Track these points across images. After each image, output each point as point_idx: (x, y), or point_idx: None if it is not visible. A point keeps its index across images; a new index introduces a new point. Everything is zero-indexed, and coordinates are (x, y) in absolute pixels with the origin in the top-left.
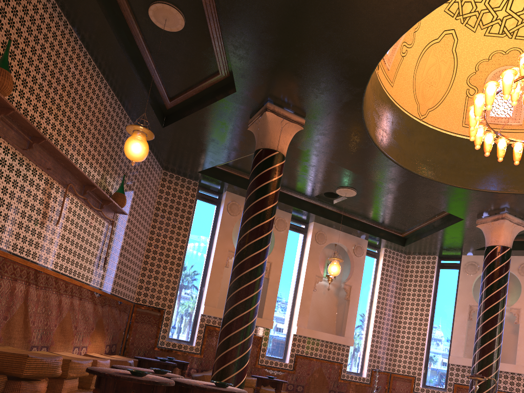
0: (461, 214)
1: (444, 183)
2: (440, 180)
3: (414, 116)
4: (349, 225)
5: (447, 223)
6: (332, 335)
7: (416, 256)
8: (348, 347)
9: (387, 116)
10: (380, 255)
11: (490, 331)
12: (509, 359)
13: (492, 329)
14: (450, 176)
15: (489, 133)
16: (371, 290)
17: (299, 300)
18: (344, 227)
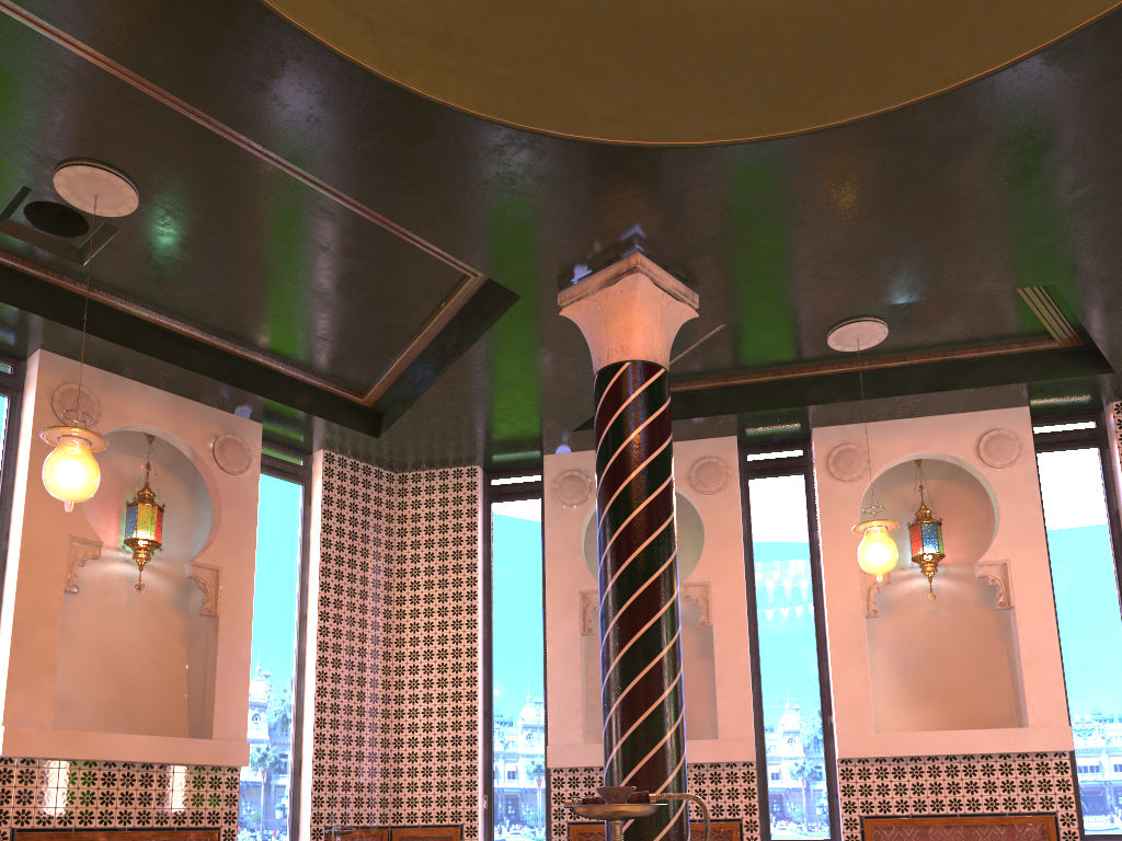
0: (509, 272)
1: (421, 94)
2: (402, 78)
3: None
4: (177, 360)
5: (479, 327)
6: (163, 741)
7: (423, 473)
8: (235, 771)
9: None
10: (316, 472)
11: (646, 635)
12: (700, 730)
13: (649, 627)
14: (436, 70)
15: None
16: (297, 582)
17: (9, 630)
18: (160, 371)
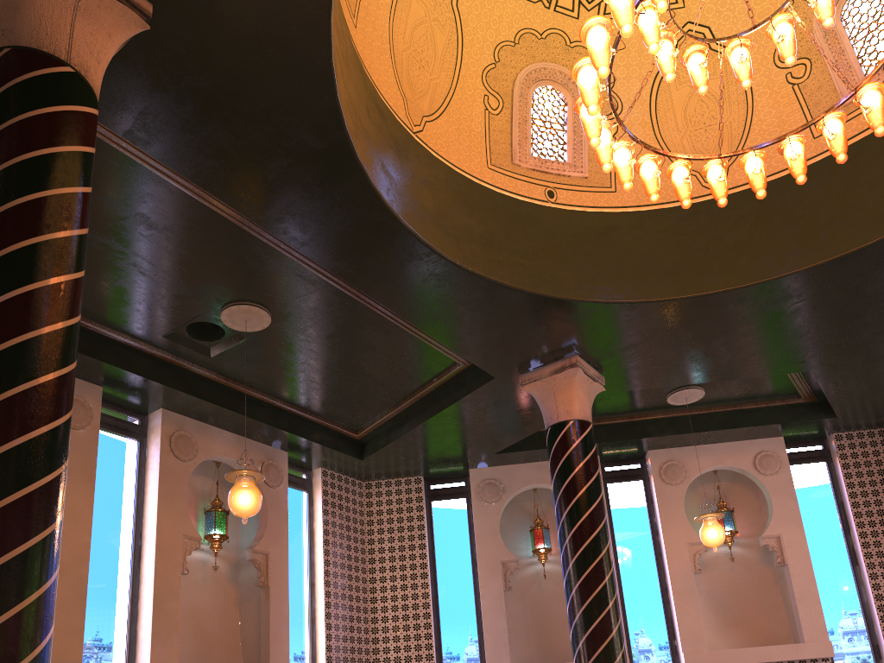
0: (493, 364)
1: (482, 276)
2: (472, 267)
3: (401, 120)
4: (249, 413)
5: (457, 393)
6: None
7: (383, 482)
8: None
9: (358, 88)
10: (315, 483)
11: (600, 592)
12: None
13: (602, 587)
14: (488, 262)
15: (604, 121)
16: (307, 560)
17: (149, 602)
18: (236, 421)
